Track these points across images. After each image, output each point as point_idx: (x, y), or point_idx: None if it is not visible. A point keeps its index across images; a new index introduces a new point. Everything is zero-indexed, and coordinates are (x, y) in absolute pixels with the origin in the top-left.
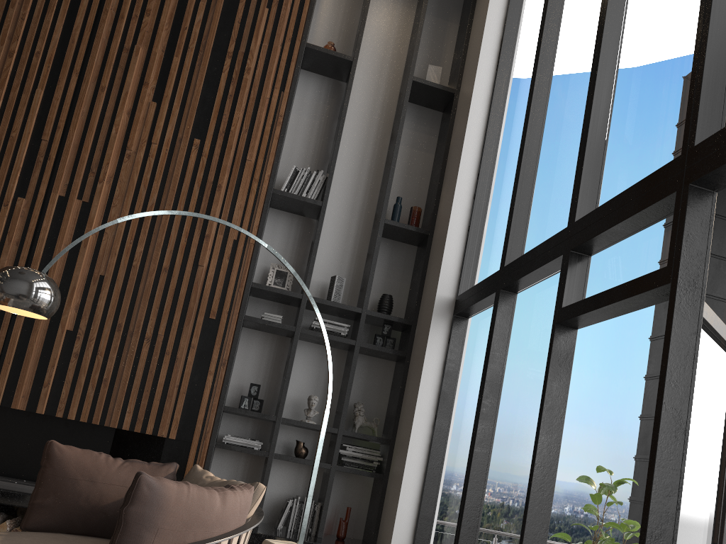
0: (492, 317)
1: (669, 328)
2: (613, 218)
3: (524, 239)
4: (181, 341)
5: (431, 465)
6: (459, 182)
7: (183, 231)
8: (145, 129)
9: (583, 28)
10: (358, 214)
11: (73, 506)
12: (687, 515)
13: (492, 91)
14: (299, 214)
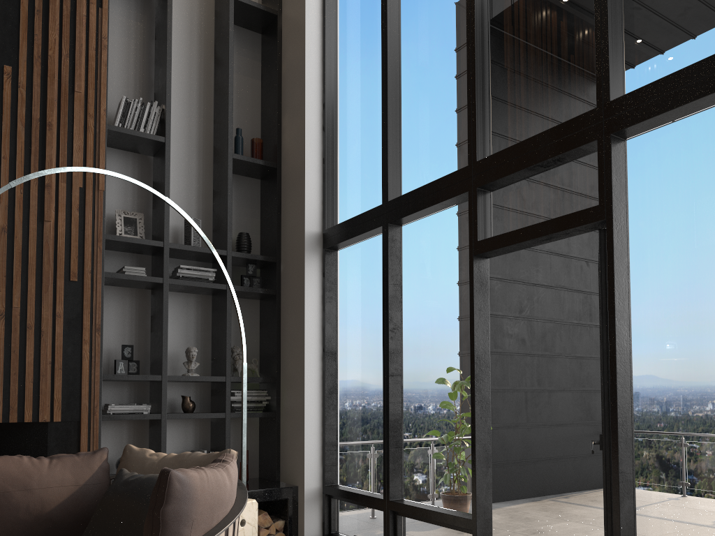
0: (383, 251)
1: (611, 257)
2: (526, 160)
3: (400, 173)
4: (43, 312)
5: (327, 395)
6: (308, 113)
7: None
8: None
9: None
10: (196, 148)
11: (13, 521)
12: (643, 402)
13: (322, 16)
14: (134, 151)
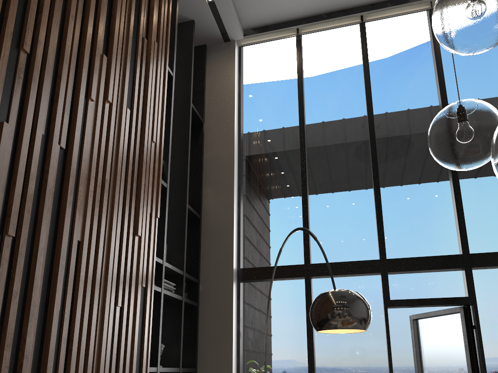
0: (306, 292)
1: (478, 321)
2: (422, 266)
3: (311, 248)
4: (130, 311)
5: None
6: (234, 193)
7: (126, 199)
8: (102, 82)
9: (338, 149)
10: None
11: None
12: None
13: (238, 137)
14: None
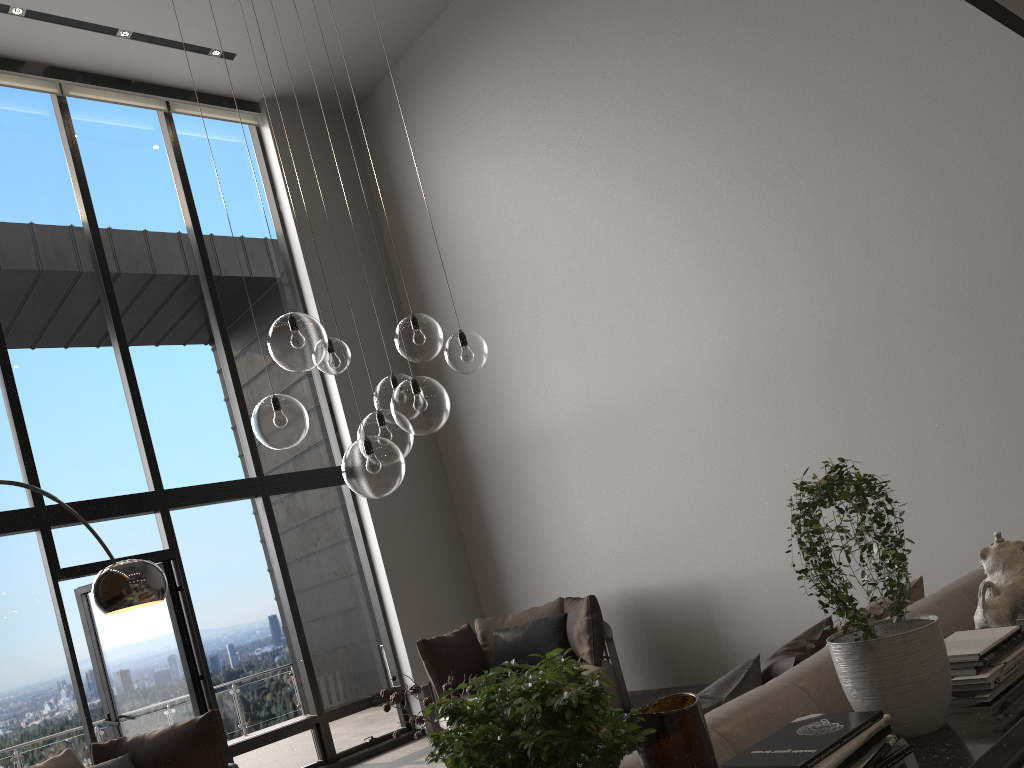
0: None
1: (185, 579)
2: (102, 513)
3: None
4: None
5: None
6: None
7: None
8: None
9: None
10: None
11: None
12: (209, 661)
13: None
14: None
